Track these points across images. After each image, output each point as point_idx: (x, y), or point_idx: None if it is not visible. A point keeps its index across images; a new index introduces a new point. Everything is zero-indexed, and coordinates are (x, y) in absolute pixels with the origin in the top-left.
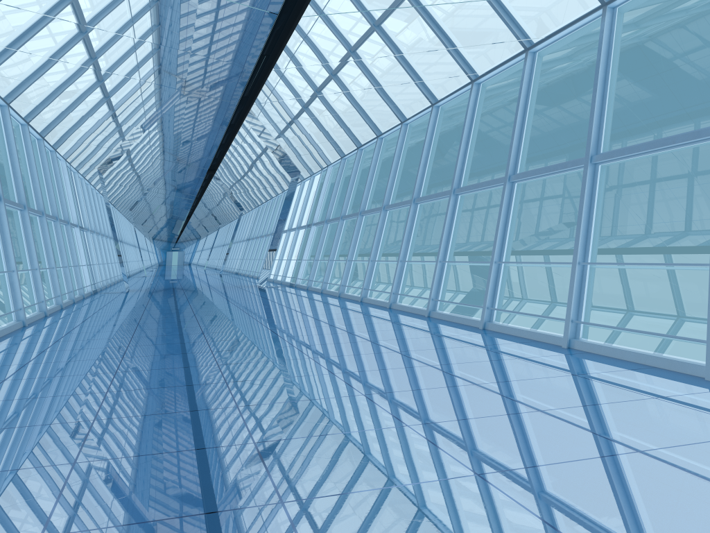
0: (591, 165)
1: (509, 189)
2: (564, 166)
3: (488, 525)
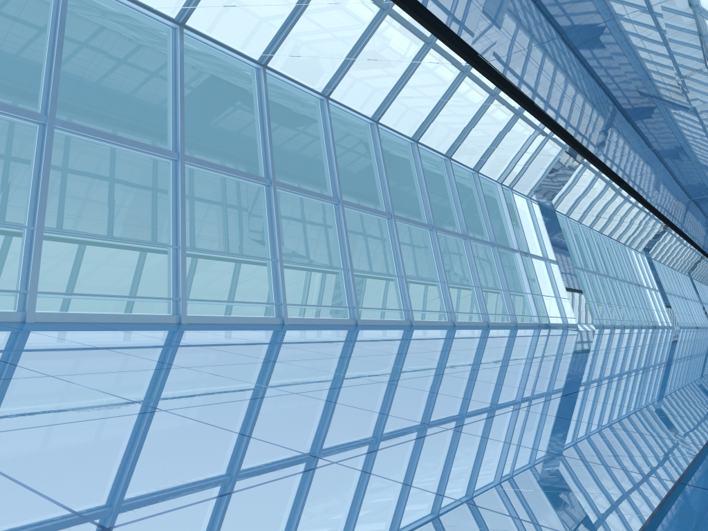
0: None
1: None
2: None
3: None
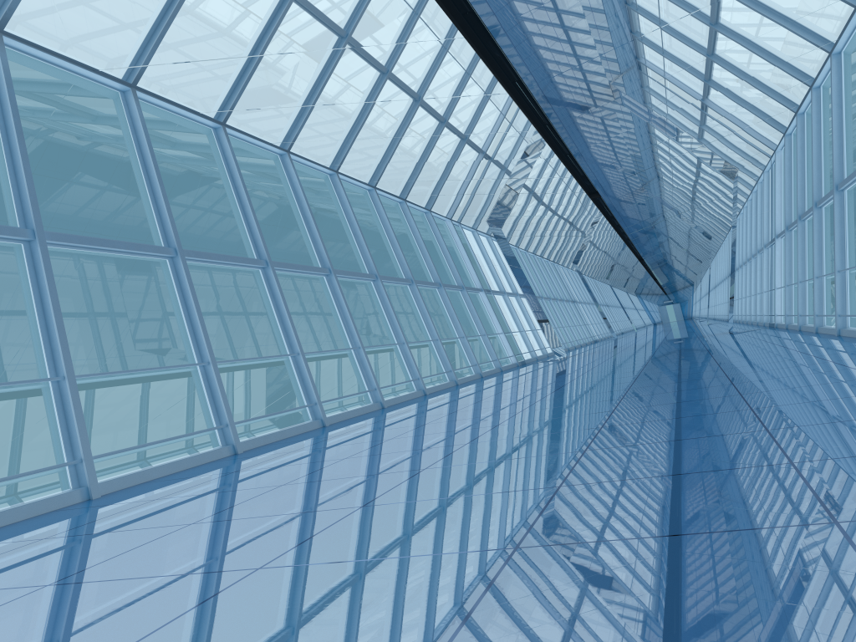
0: None
1: None
2: None
3: None
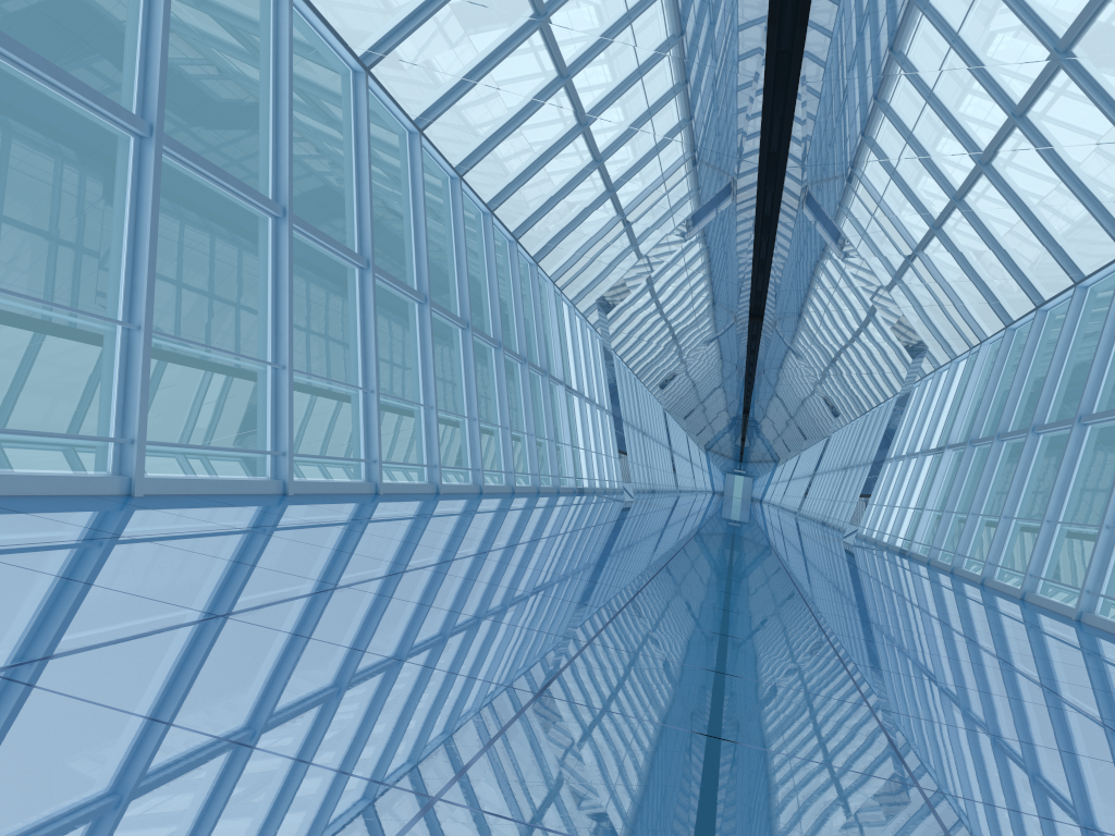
0: None
1: None
2: None
3: None
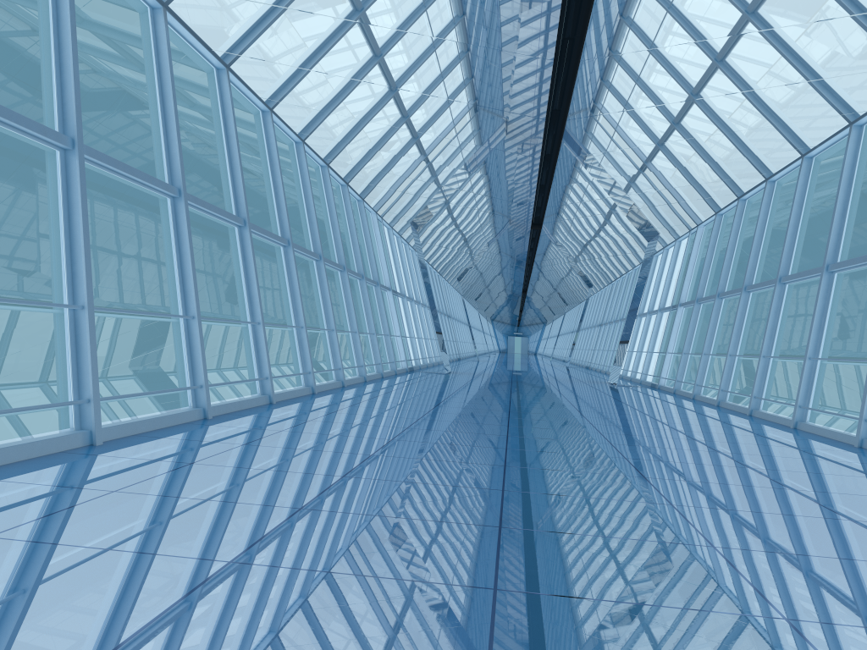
0: None
1: None
2: None
3: None
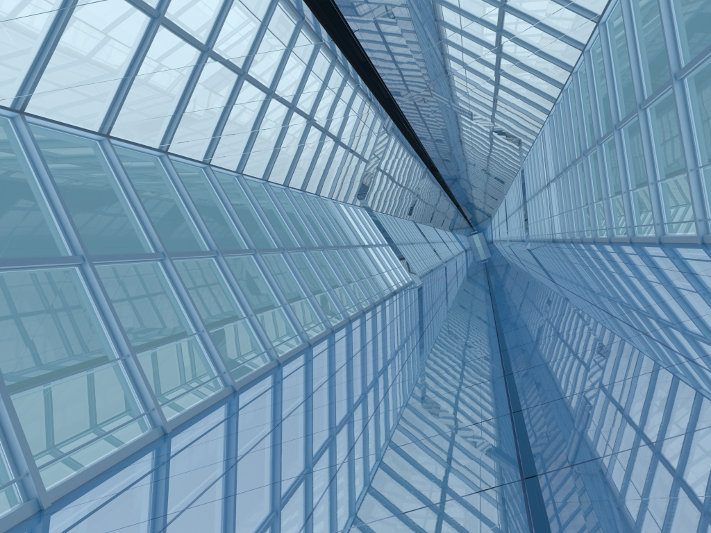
0: (678, 82)
1: (644, 116)
2: (664, 87)
3: (473, 372)
